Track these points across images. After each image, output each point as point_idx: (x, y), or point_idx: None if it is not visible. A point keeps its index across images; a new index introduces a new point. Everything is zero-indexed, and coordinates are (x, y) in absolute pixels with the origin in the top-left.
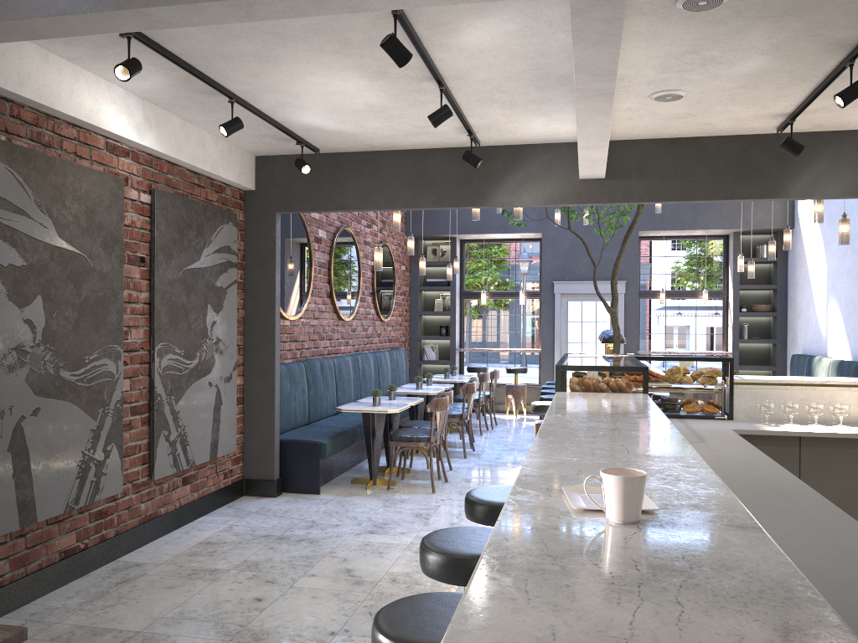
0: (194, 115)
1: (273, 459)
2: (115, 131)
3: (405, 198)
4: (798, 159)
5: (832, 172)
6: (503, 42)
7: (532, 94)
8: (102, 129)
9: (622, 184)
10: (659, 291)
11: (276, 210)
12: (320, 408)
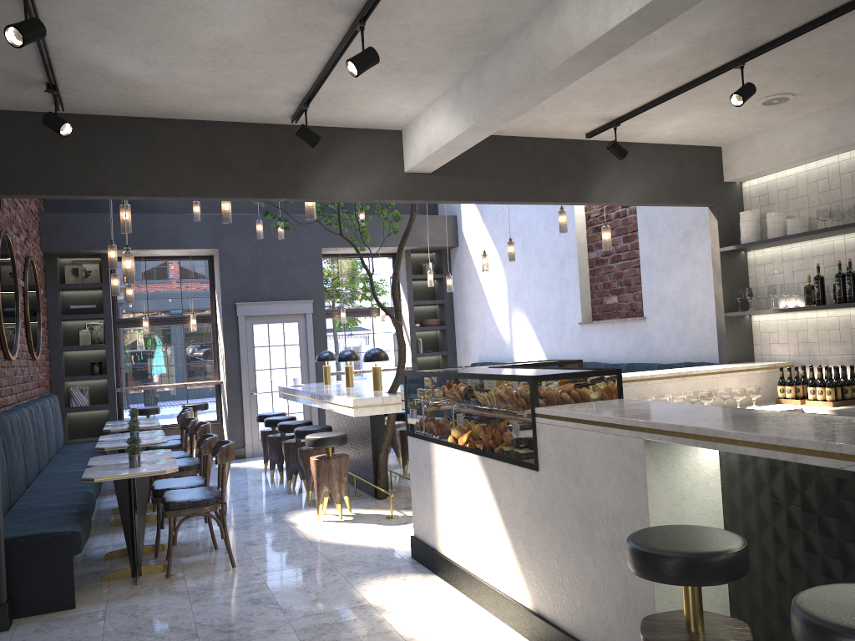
0: None
1: (0, 571)
2: None
3: (193, 183)
4: (597, 166)
5: (623, 180)
6: None
7: (435, 56)
8: None
9: (448, 181)
10: (338, 310)
11: None
12: (17, 485)
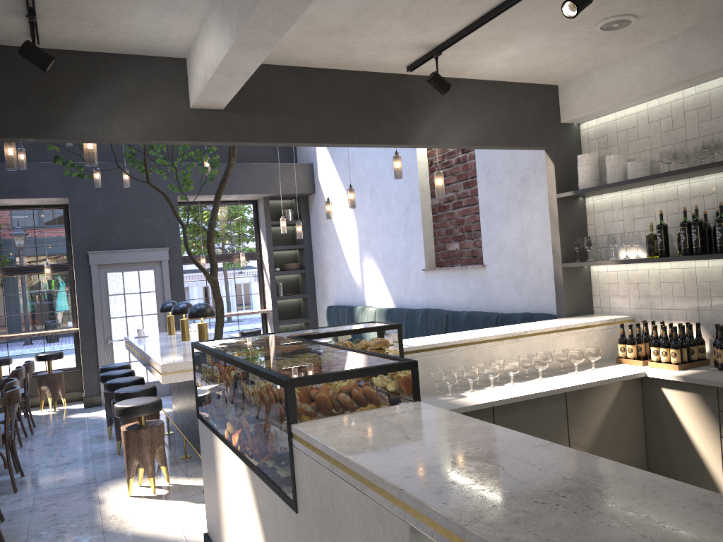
0: None
1: None
2: None
3: None
4: (422, 104)
5: (451, 120)
6: None
7: None
8: None
9: (245, 119)
10: (199, 256)
11: None
12: None
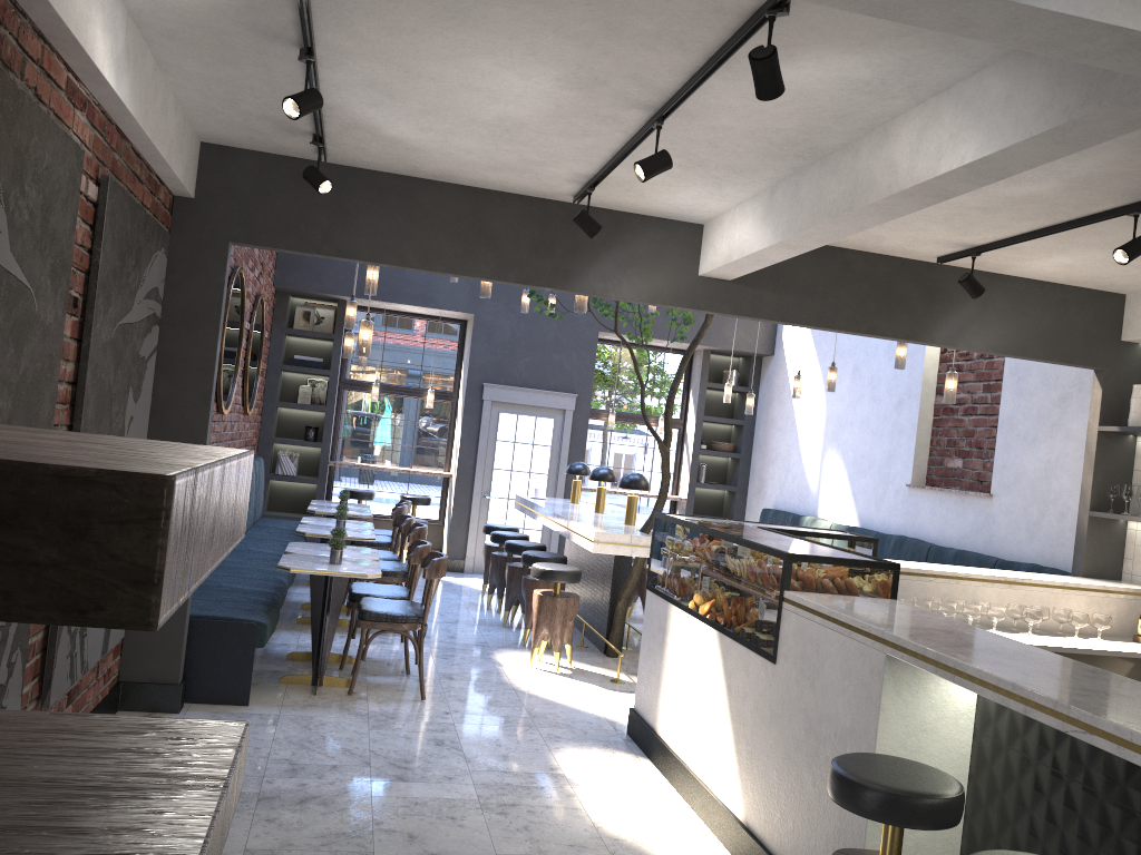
0: (186, 61)
1: (180, 649)
2: (97, 61)
3: (451, 257)
4: (947, 298)
5: (979, 321)
6: (820, 89)
7: (745, 158)
8: (84, 54)
9: (750, 292)
10: (606, 411)
11: (230, 239)
12: None
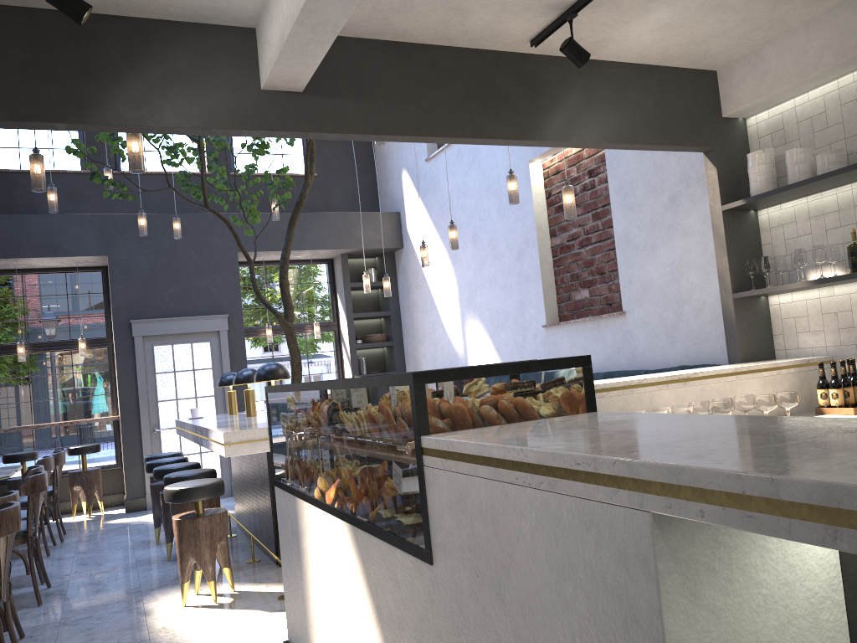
0: None
1: None
2: None
3: None
4: (550, 90)
5: (586, 111)
6: None
7: None
8: None
9: (330, 104)
10: (264, 327)
11: None
12: None
